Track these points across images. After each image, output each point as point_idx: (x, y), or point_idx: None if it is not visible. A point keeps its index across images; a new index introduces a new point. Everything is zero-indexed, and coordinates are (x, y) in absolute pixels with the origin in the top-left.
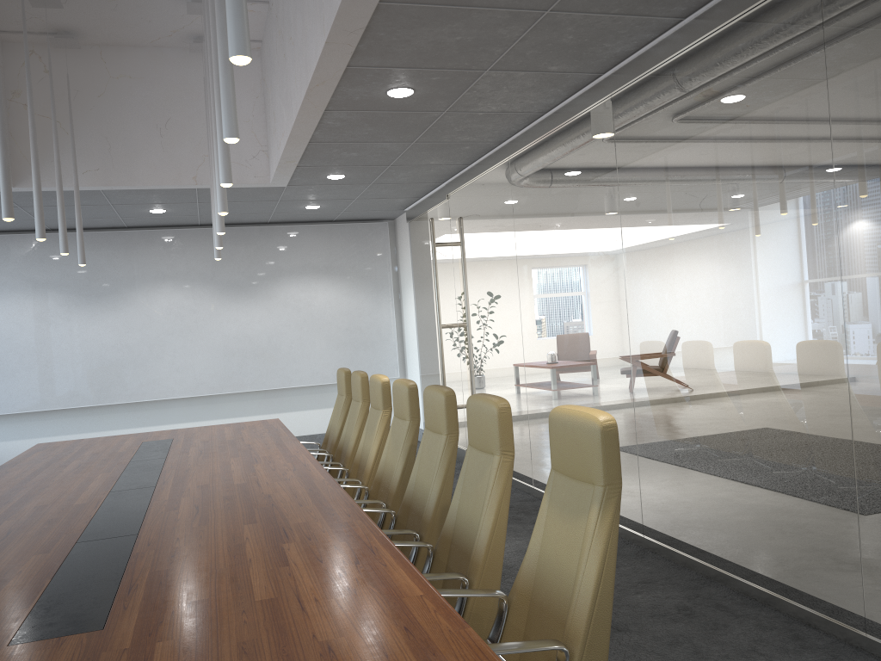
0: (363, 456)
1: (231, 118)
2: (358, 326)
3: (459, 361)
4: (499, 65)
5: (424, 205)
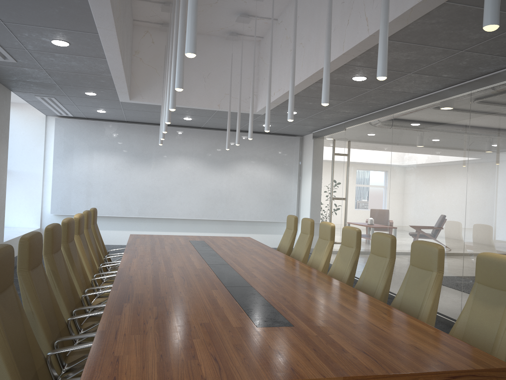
0: (314, 263)
1: (327, 94)
2: (277, 192)
3: (340, 218)
4: (418, 71)
5: (327, 131)
